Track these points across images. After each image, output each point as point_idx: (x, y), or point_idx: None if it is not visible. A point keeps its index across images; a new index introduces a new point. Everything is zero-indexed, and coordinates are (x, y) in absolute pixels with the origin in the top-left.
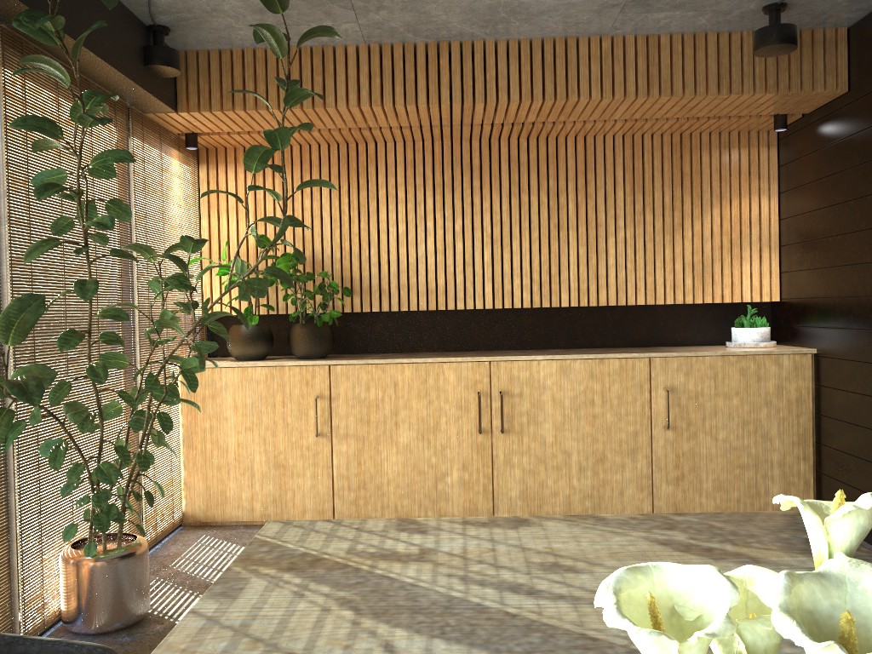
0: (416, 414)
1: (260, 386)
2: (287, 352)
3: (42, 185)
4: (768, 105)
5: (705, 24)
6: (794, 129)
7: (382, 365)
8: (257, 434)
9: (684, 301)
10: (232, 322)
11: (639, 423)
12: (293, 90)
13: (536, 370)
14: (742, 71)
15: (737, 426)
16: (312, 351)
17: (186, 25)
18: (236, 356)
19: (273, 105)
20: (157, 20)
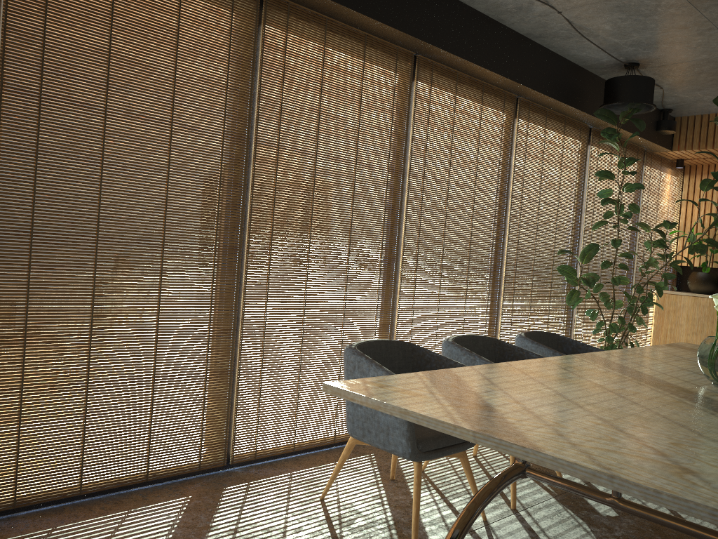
0: None
1: (704, 309)
2: None
3: (603, 199)
4: None
5: None
6: None
7: None
8: (699, 337)
9: None
10: (693, 271)
11: None
12: None
13: None
14: None
15: None
16: None
17: (682, 107)
18: (692, 290)
19: None
20: (665, 106)
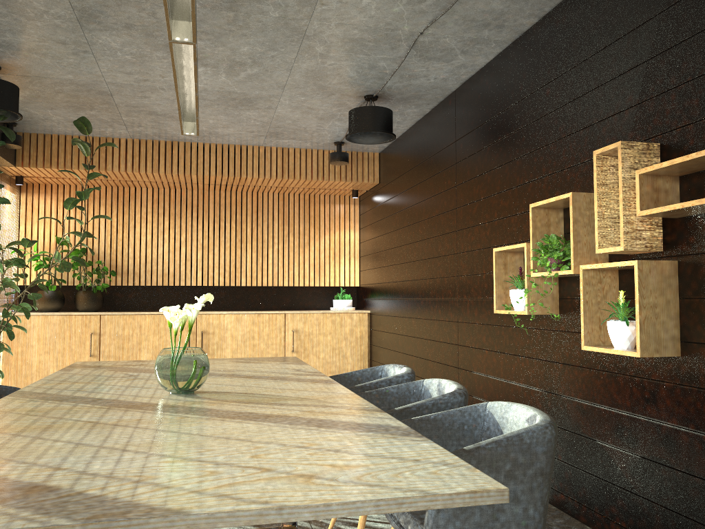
0: (152, 343)
1: (55, 326)
2: (72, 309)
3: None
4: (345, 185)
5: (310, 146)
6: (364, 197)
7: (133, 315)
8: (52, 355)
9: (309, 285)
10: (36, 289)
11: (278, 349)
12: (92, 172)
13: (223, 319)
14: (329, 169)
15: (329, 350)
16: (89, 307)
17: (28, 123)
18: (40, 309)
19: (75, 167)
20: None
